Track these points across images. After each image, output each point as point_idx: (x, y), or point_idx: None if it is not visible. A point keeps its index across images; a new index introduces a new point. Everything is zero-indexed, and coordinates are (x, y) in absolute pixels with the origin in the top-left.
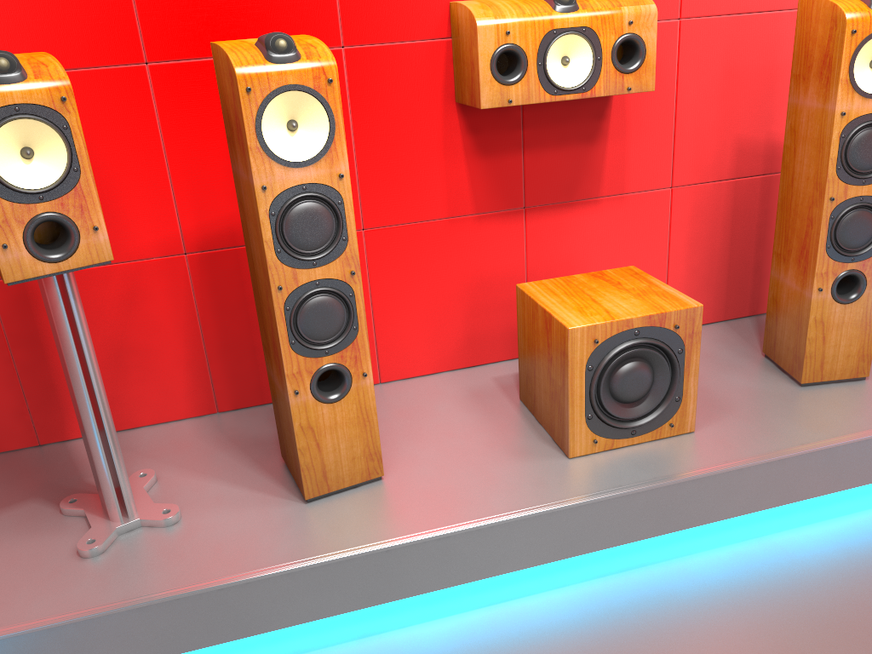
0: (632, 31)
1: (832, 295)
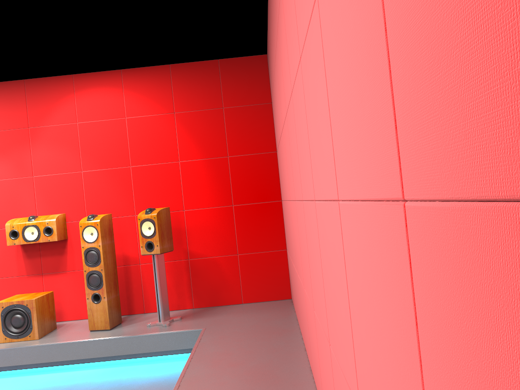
0: (48, 225)
1: (92, 300)
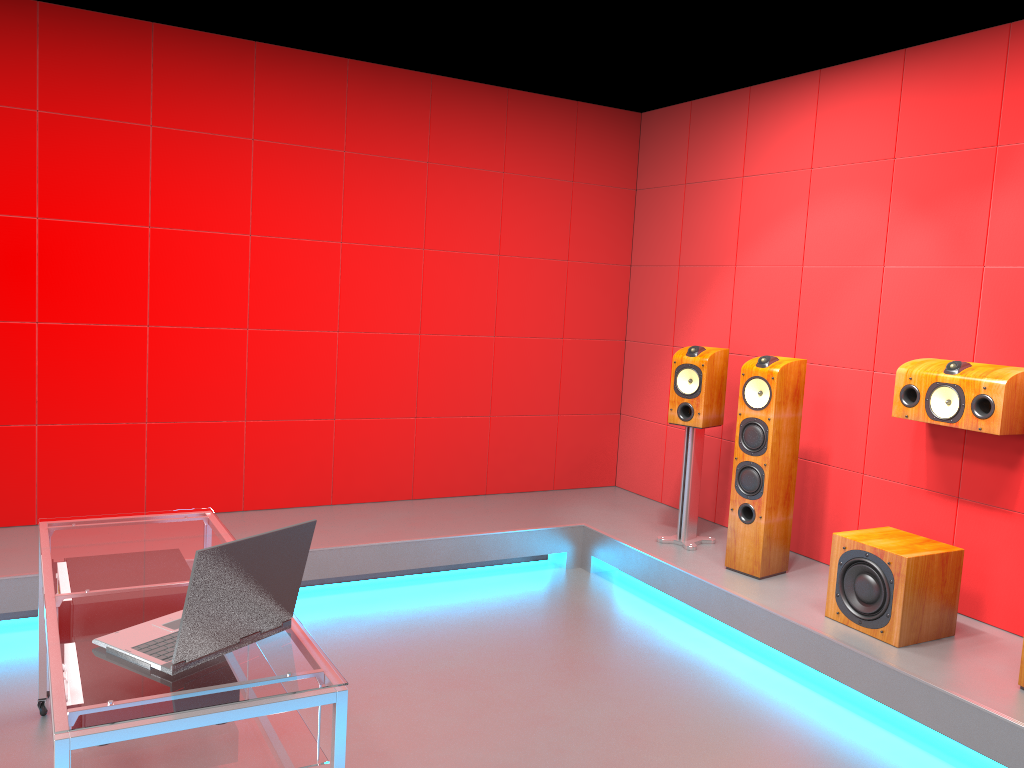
0: (985, 393)
1: None
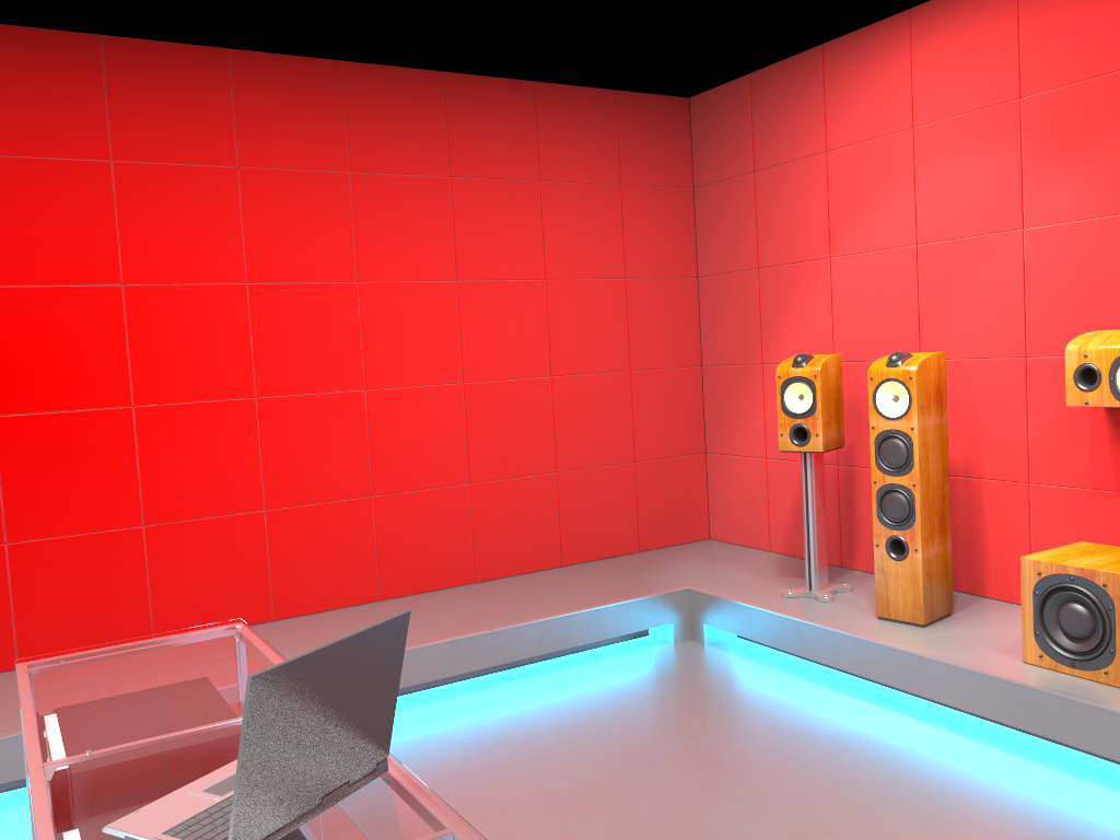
0: None
1: None
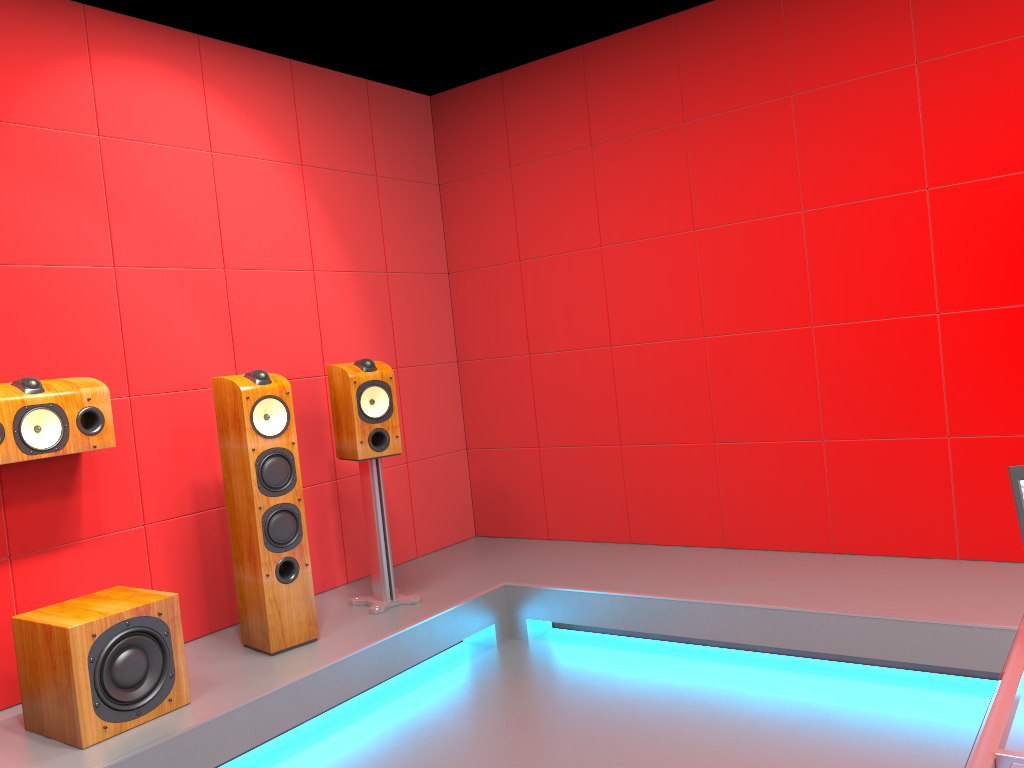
0: (91, 405)
1: (277, 578)
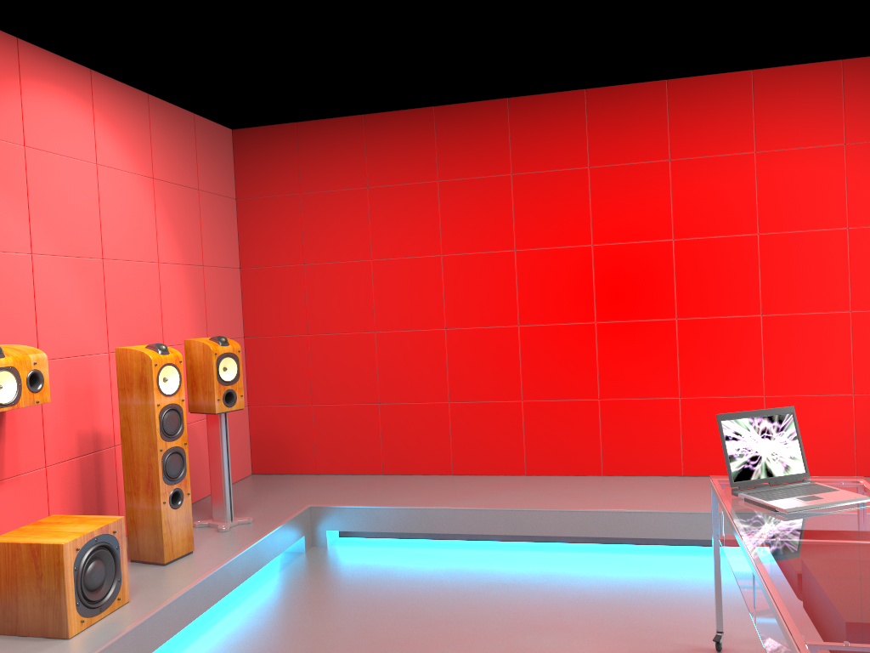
0: (36, 368)
1: (170, 505)
